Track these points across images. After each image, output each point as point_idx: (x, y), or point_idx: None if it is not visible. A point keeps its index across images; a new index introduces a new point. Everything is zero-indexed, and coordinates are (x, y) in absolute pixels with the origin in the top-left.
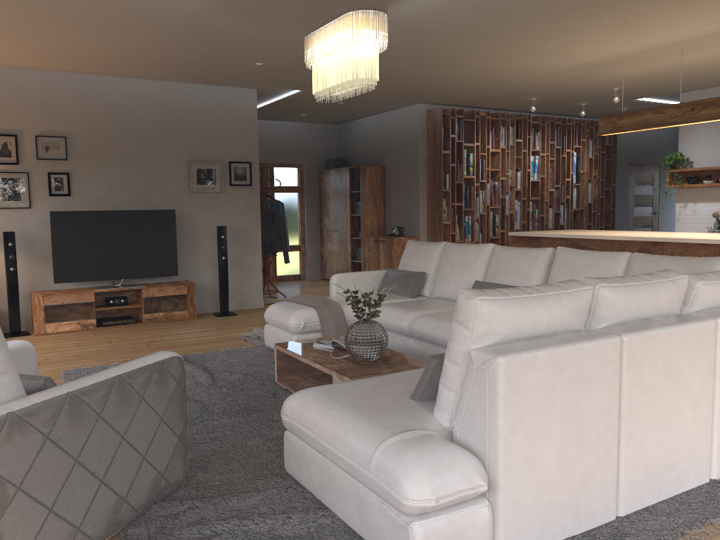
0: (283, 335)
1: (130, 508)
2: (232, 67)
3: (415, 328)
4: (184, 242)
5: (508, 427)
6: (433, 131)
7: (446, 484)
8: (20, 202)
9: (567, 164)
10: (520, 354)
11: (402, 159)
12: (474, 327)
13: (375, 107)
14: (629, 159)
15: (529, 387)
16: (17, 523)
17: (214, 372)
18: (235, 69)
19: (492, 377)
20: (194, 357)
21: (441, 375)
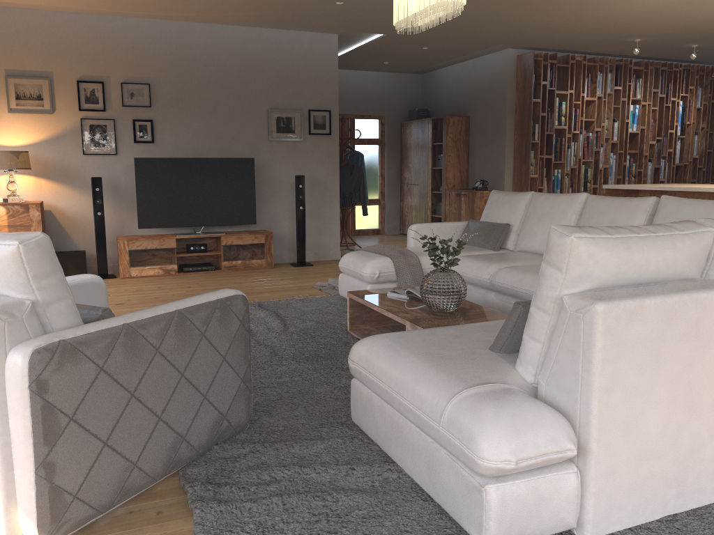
0: (357, 285)
1: (190, 447)
2: (312, 7)
3: (496, 280)
4: (263, 191)
5: (605, 385)
6: (523, 78)
7: (529, 445)
8: (106, 149)
9: (671, 114)
10: (623, 302)
11: (488, 109)
12: (569, 269)
13: (461, 52)
14: None
15: (632, 341)
16: (70, 454)
17: (286, 319)
18: (315, 10)
19: (588, 326)
20: (268, 304)
21: (526, 324)
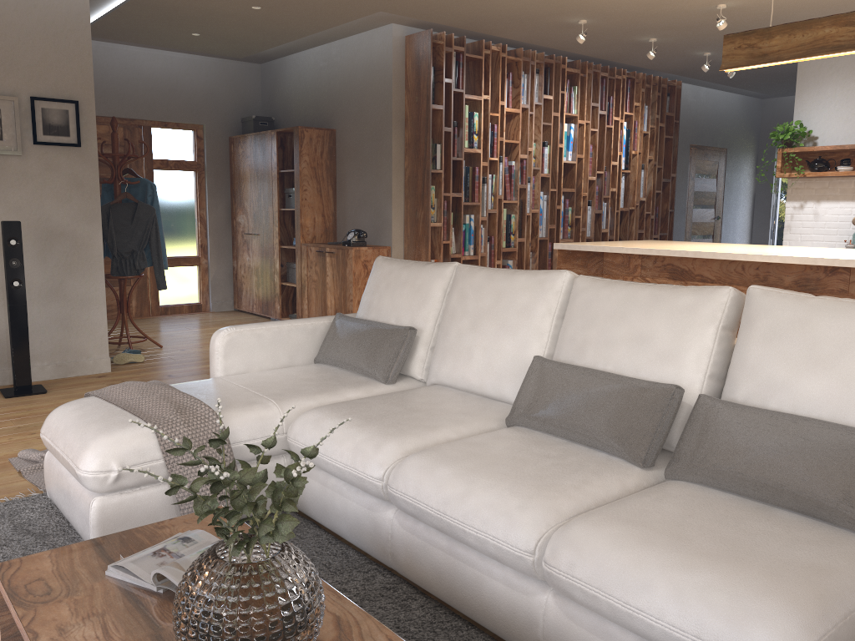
0: (74, 491)
1: None
2: None
3: (400, 489)
4: None
5: None
6: (416, 72)
7: None
8: None
9: (614, 139)
10: None
11: (364, 119)
12: None
13: (318, 23)
14: (690, 140)
15: None
16: None
17: None
18: None
19: None
20: None
21: None
